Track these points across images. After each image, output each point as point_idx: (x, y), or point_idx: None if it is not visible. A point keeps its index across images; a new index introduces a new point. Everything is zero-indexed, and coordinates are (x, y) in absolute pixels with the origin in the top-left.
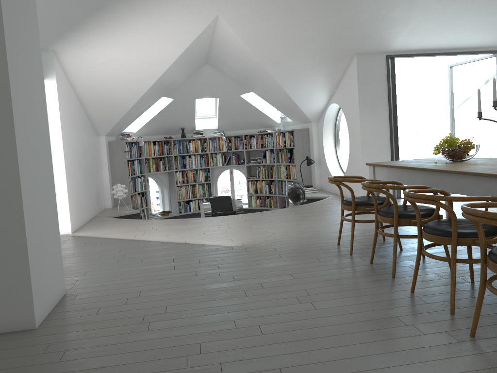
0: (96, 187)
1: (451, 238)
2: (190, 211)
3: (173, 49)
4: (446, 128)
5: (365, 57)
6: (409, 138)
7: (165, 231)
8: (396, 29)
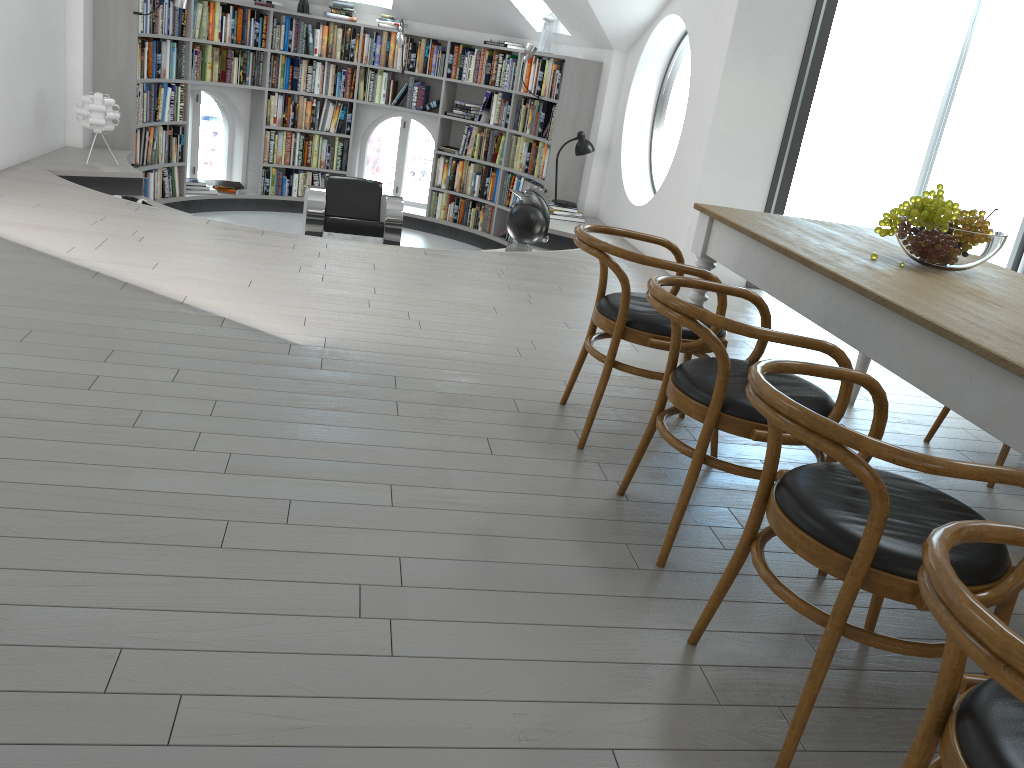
0: (39, 90)
1: (850, 563)
2: (290, 194)
3: None
4: (917, 140)
5: None
6: (828, 136)
7: (156, 252)
8: None
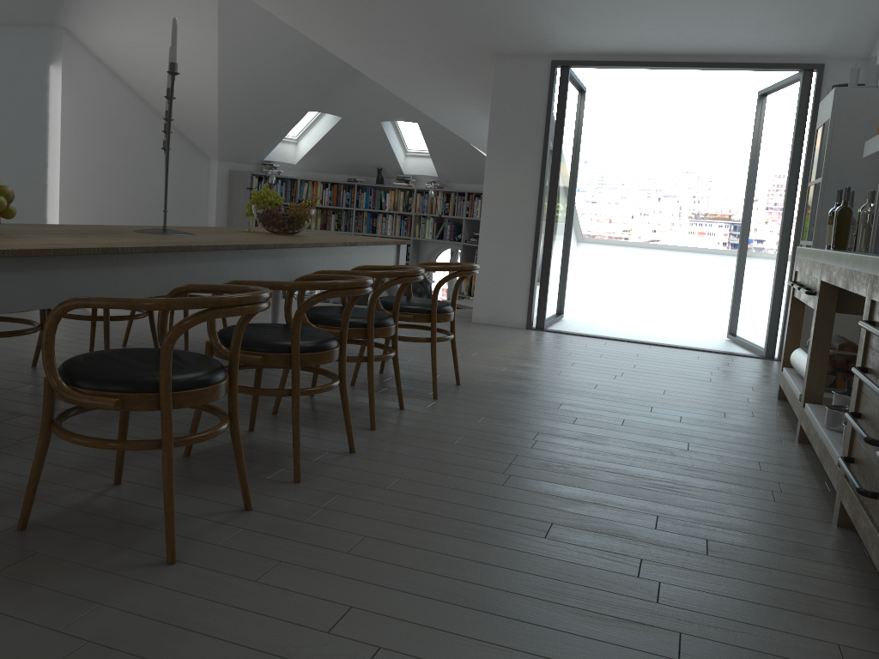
0: None
1: None
2: None
3: (202, 32)
4: None
5: (511, 61)
6: None
7: None
8: (533, 10)
